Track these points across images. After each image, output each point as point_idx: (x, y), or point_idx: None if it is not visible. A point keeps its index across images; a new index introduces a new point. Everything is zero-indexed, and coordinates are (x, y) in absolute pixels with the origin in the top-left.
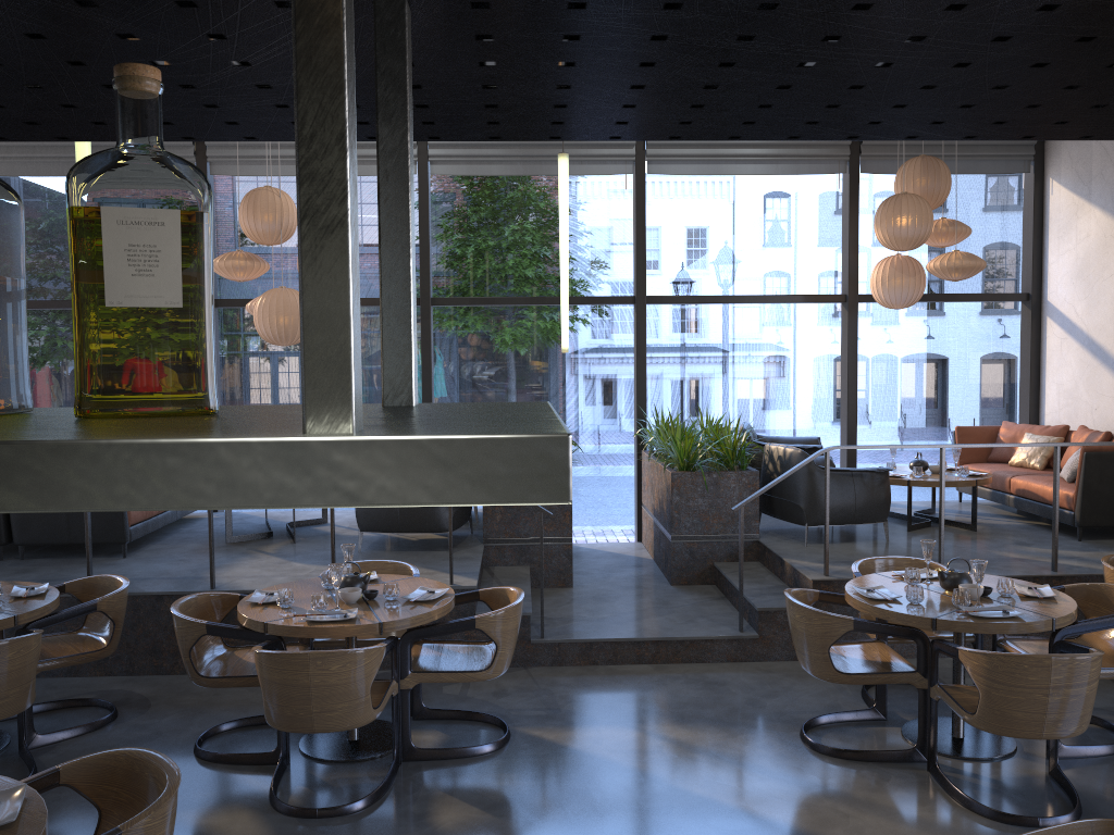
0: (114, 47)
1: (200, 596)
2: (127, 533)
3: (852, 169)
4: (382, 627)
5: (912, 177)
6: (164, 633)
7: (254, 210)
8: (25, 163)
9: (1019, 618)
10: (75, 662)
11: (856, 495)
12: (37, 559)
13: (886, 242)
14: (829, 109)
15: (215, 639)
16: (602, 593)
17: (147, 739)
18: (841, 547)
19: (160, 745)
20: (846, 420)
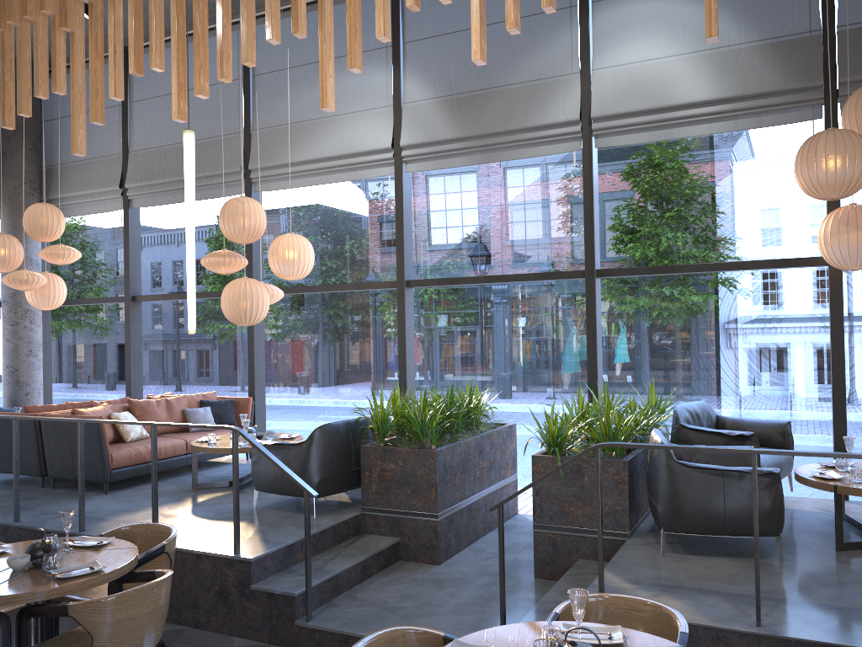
0: None
1: None
2: (107, 474)
3: (828, 112)
4: None
5: (854, 110)
6: None
7: (223, 216)
8: (151, 197)
9: None
10: None
11: (726, 500)
12: (61, 489)
13: (807, 191)
14: None
15: None
16: (453, 576)
17: None
18: (703, 563)
19: None
20: (832, 402)
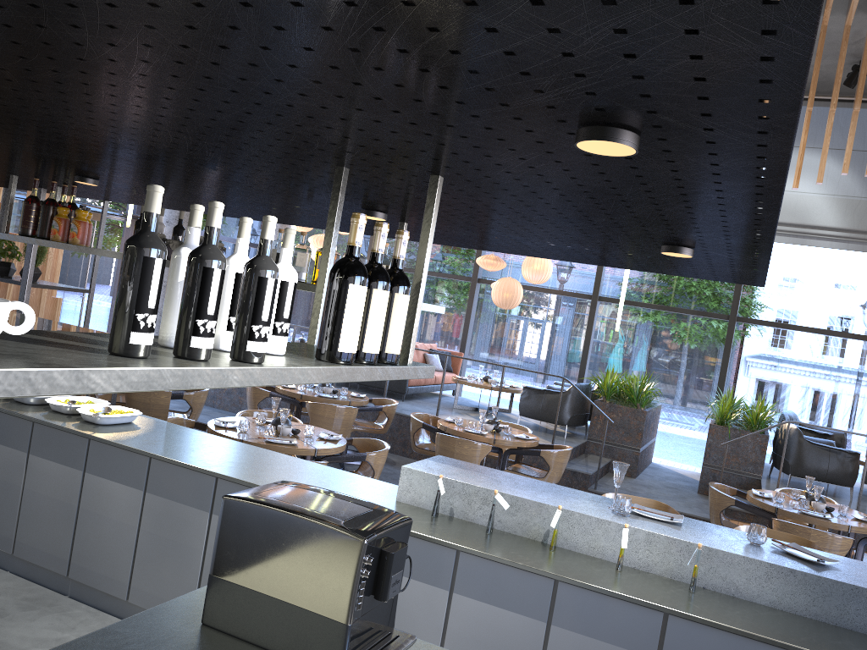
0: (389, 230)
1: (425, 414)
2: (406, 389)
3: None
4: (494, 441)
5: None
6: (410, 436)
7: None
8: None
9: (829, 520)
10: (368, 431)
11: (829, 463)
12: (364, 392)
13: None
14: (543, 255)
15: (427, 436)
16: (649, 484)
17: (389, 474)
18: None
19: (394, 477)
20: None
